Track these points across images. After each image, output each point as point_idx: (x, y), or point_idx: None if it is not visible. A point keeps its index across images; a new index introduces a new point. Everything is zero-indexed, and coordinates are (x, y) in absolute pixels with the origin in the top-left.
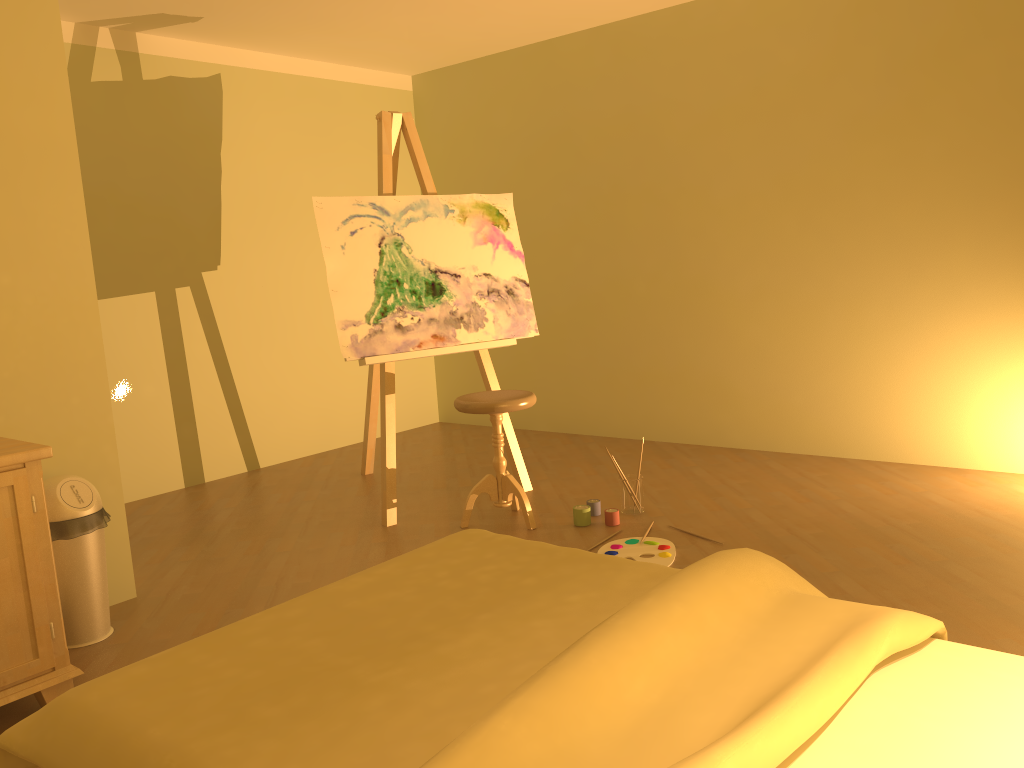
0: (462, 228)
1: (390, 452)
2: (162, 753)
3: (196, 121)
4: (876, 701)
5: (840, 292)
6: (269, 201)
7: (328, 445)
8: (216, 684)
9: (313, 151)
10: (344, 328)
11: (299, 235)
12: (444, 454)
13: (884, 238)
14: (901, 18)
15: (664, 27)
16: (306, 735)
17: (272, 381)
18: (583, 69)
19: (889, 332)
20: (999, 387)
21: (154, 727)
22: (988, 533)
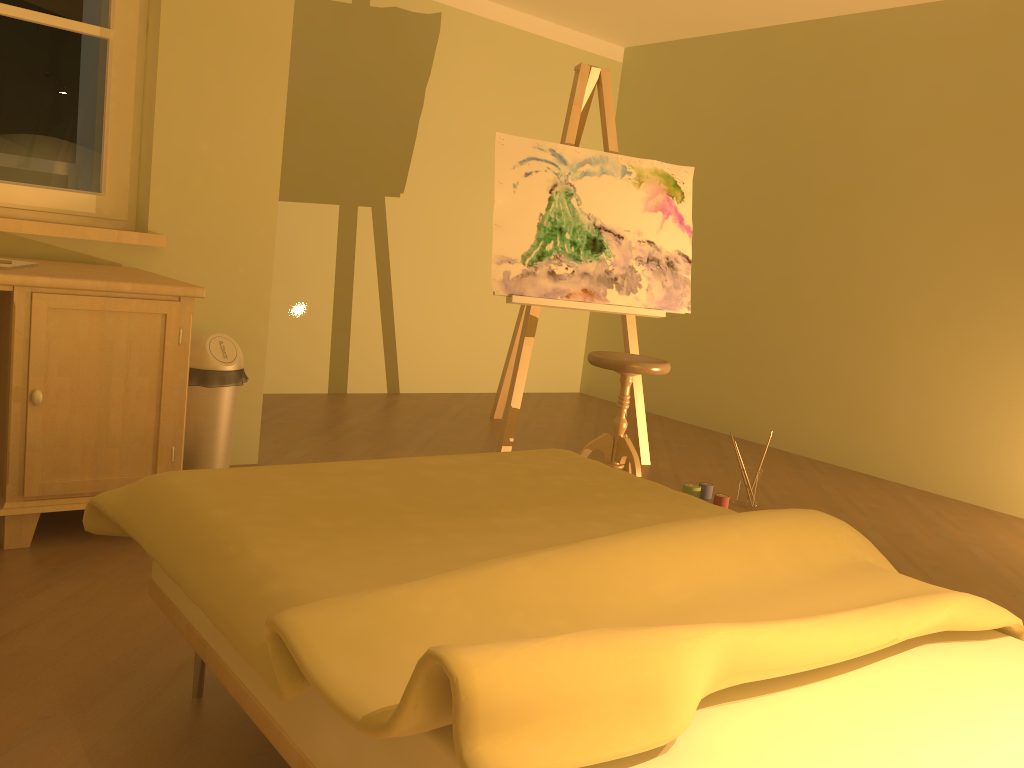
0: (635, 192)
1: (517, 392)
2: (217, 527)
3: (409, 54)
4: (918, 665)
5: None
6: (461, 142)
7: (467, 388)
8: (283, 496)
9: (513, 103)
10: (499, 263)
11: (482, 181)
12: (574, 418)
13: None
14: None
15: (892, 27)
16: (344, 545)
17: (428, 314)
18: (798, 61)
19: None
20: None
21: (218, 509)
22: None
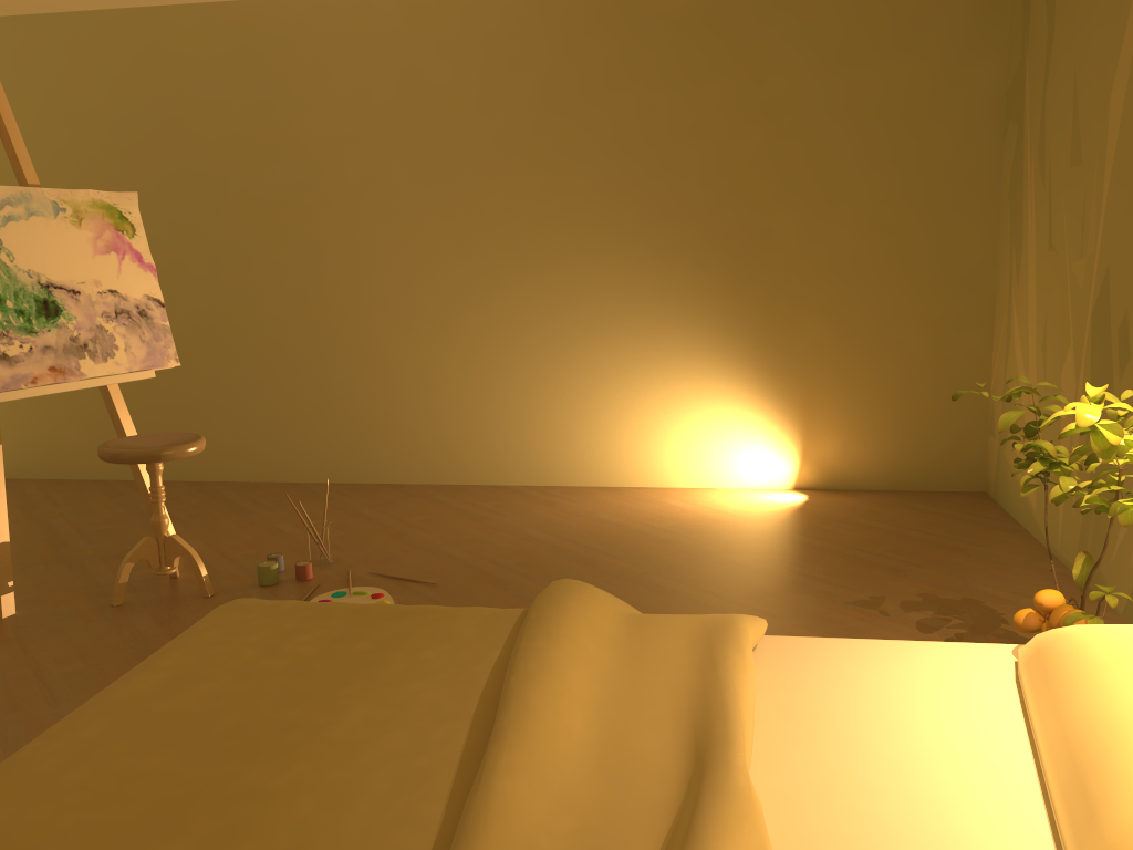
0: (78, 232)
1: (1, 521)
2: None
3: None
4: (757, 695)
5: (499, 318)
6: None
7: None
8: (64, 837)
9: None
10: None
11: None
12: (31, 519)
13: (540, 266)
14: (552, 51)
15: (301, 17)
16: None
17: None
18: (198, 50)
19: (547, 359)
20: (644, 409)
21: None
22: (665, 543)
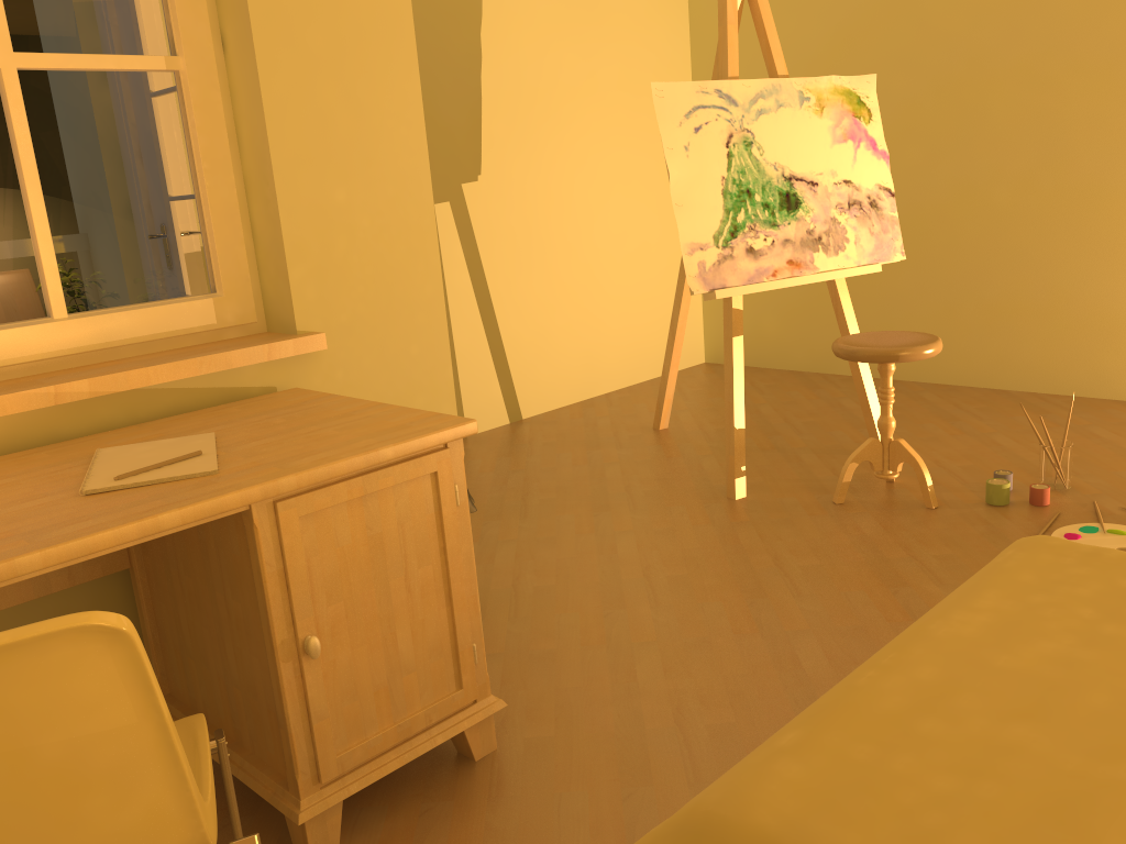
0: (819, 121)
1: (738, 408)
2: None
3: None
4: None
5: None
6: (532, 94)
7: (591, 391)
8: (943, 806)
9: (578, 29)
10: (690, 253)
11: (563, 136)
12: None
13: None
14: None
15: None
16: None
17: (534, 316)
18: None
19: None
20: None
21: None
22: None
